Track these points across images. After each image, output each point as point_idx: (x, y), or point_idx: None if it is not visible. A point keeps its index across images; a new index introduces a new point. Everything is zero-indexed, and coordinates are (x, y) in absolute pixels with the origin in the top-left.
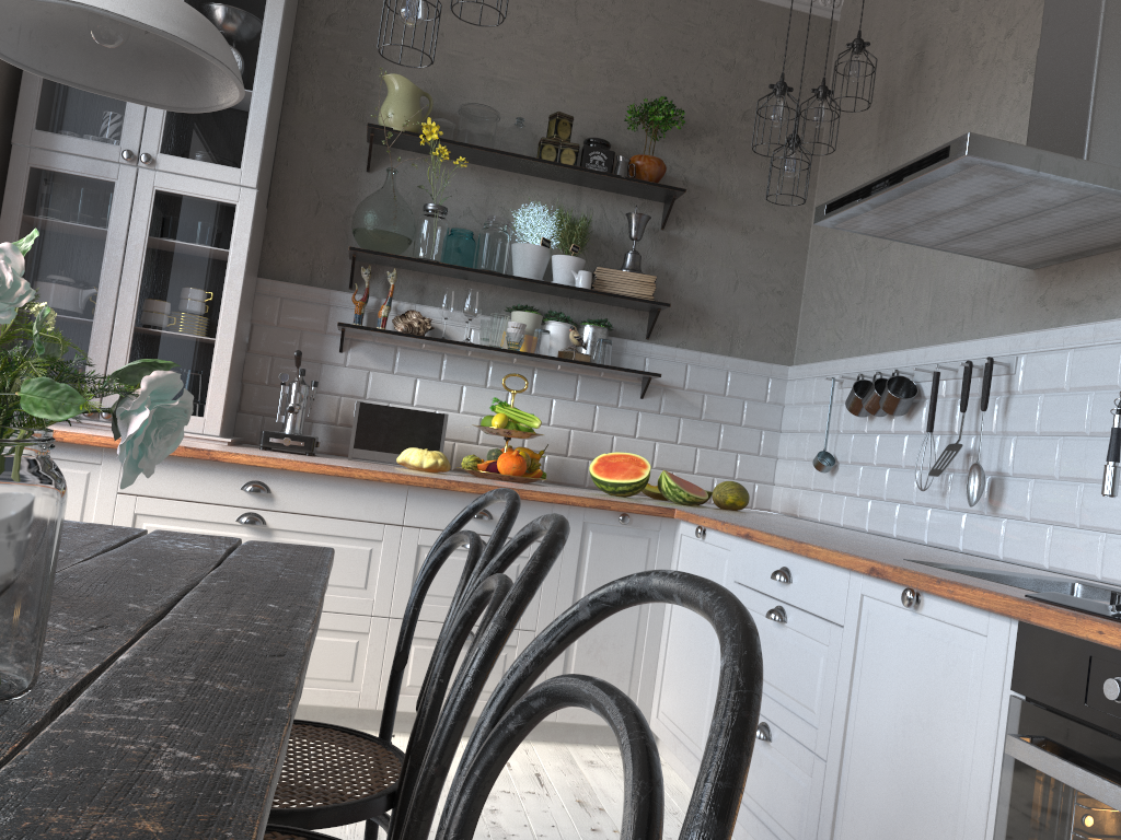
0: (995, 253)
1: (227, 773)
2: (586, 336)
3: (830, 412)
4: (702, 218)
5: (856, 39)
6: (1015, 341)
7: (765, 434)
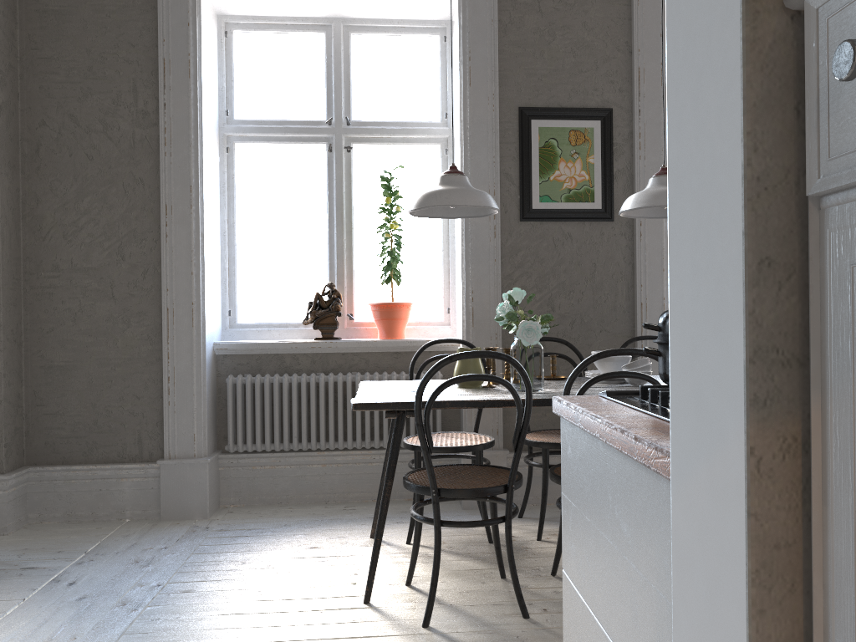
0: None
1: (499, 398)
2: None
3: None
4: None
5: None
6: None
7: None
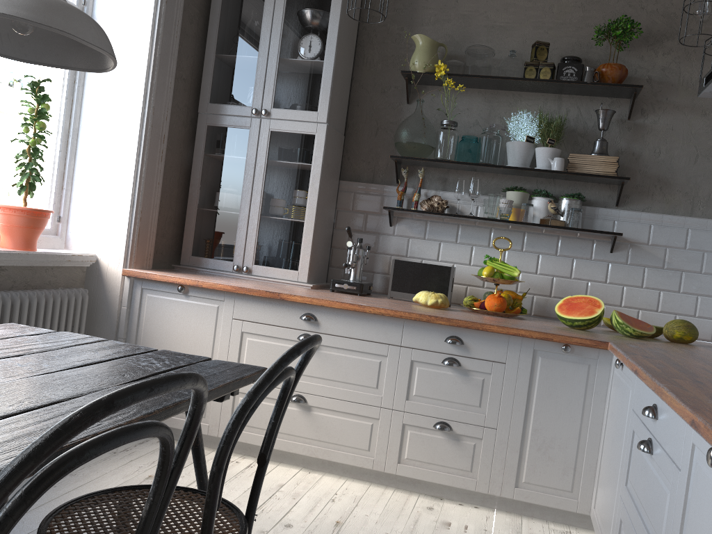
0: None
1: None
2: (562, 206)
3: None
4: (664, 107)
5: None
6: None
7: None
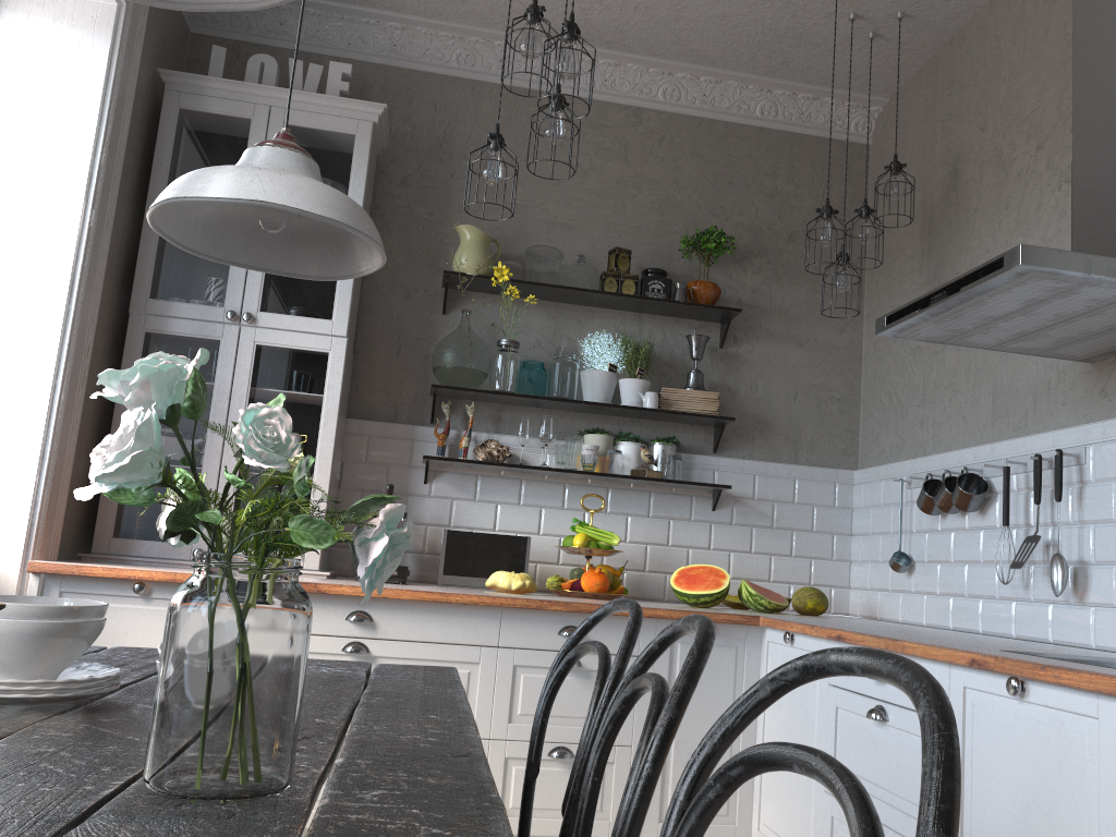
0: (1052, 350)
1: None
2: (656, 453)
3: (901, 513)
4: (757, 334)
5: (893, 162)
6: (1081, 432)
7: (837, 538)
